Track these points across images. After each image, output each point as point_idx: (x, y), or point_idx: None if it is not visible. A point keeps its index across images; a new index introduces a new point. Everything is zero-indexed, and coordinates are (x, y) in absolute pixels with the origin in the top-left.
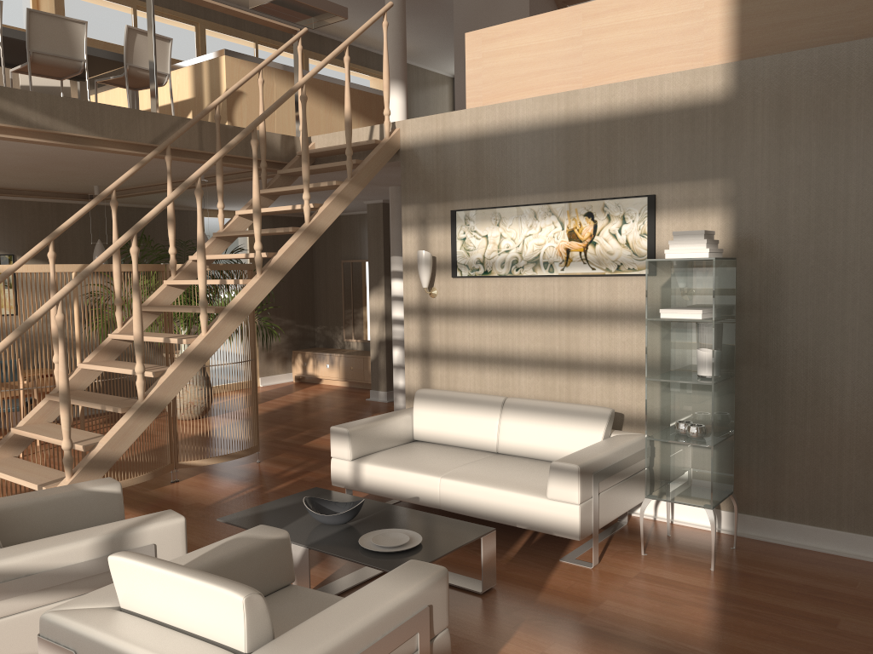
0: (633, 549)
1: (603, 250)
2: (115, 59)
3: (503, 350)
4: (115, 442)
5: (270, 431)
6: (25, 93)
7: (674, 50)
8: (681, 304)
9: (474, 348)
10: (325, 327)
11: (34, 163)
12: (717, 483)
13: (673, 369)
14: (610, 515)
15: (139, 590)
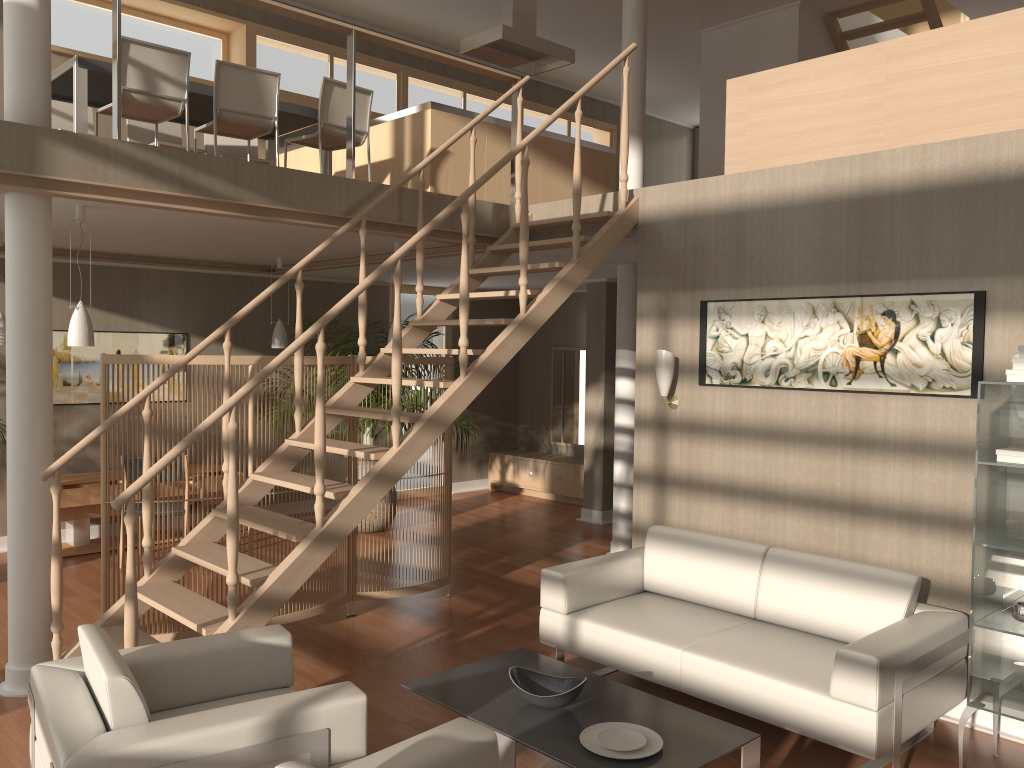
0: None
1: (907, 361)
2: (308, 115)
3: (763, 482)
4: (287, 578)
5: (462, 554)
6: (208, 158)
7: (1017, 100)
8: (1023, 442)
9: (724, 476)
10: (528, 426)
11: (214, 234)
12: None
13: (1010, 529)
14: (916, 725)
15: None
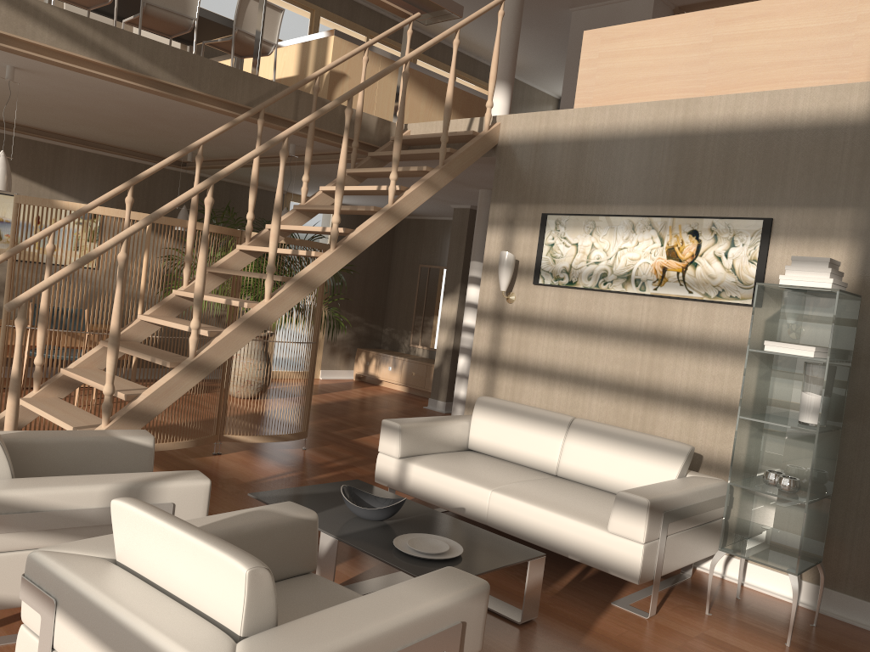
0: (696, 606)
1: (704, 273)
2: (226, 24)
3: (577, 368)
4: (158, 396)
5: (322, 421)
6: (129, 34)
7: (815, 65)
8: (788, 340)
9: (546, 362)
10: (393, 329)
11: (132, 117)
12: (806, 546)
13: (769, 411)
14: (676, 563)
15: (137, 543)
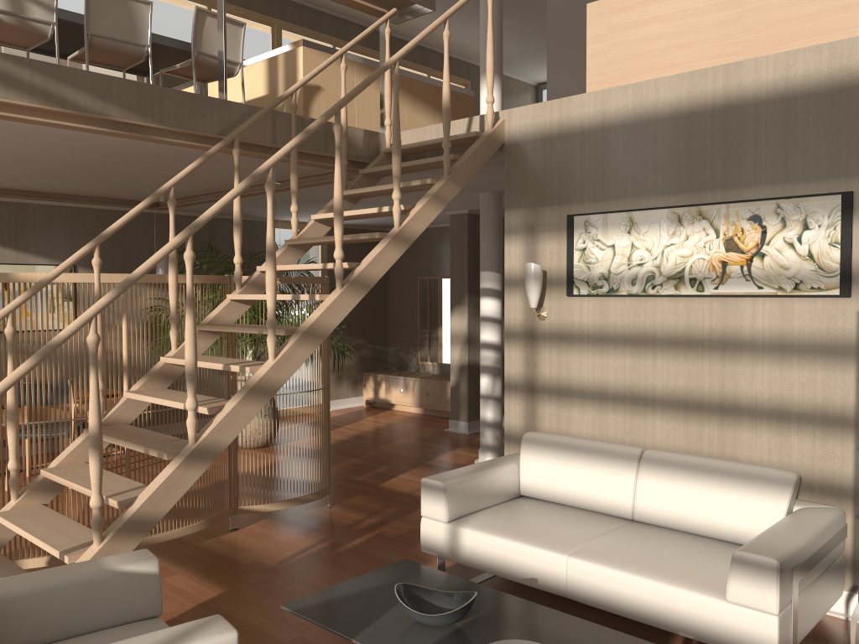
0: None
1: (774, 264)
2: (183, 48)
3: (632, 387)
4: (157, 498)
5: (341, 466)
6: (72, 71)
7: None
8: None
9: (594, 383)
10: (398, 348)
11: (92, 163)
12: None
13: None
14: (809, 624)
15: None
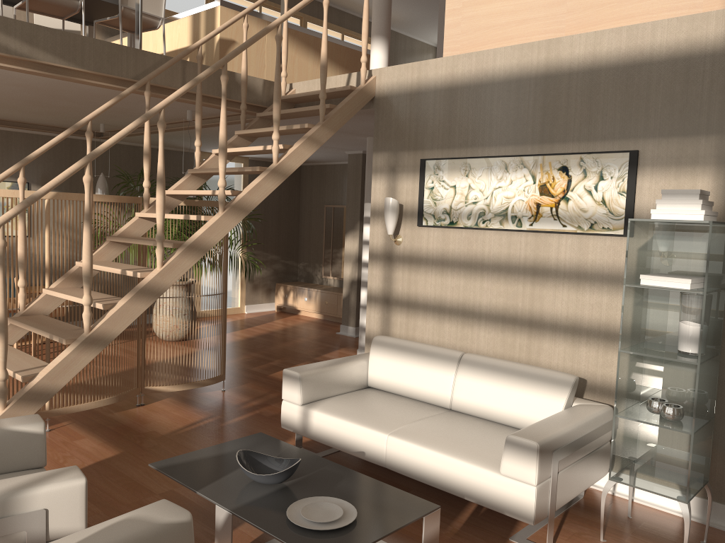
0: (591, 532)
1: (576, 207)
2: (116, 3)
3: (464, 302)
4: (55, 374)
5: (243, 358)
6: (4, 19)
7: None
8: (662, 270)
9: (435, 298)
10: (306, 264)
11: (35, 97)
12: (694, 474)
13: (648, 339)
14: (568, 495)
15: None
